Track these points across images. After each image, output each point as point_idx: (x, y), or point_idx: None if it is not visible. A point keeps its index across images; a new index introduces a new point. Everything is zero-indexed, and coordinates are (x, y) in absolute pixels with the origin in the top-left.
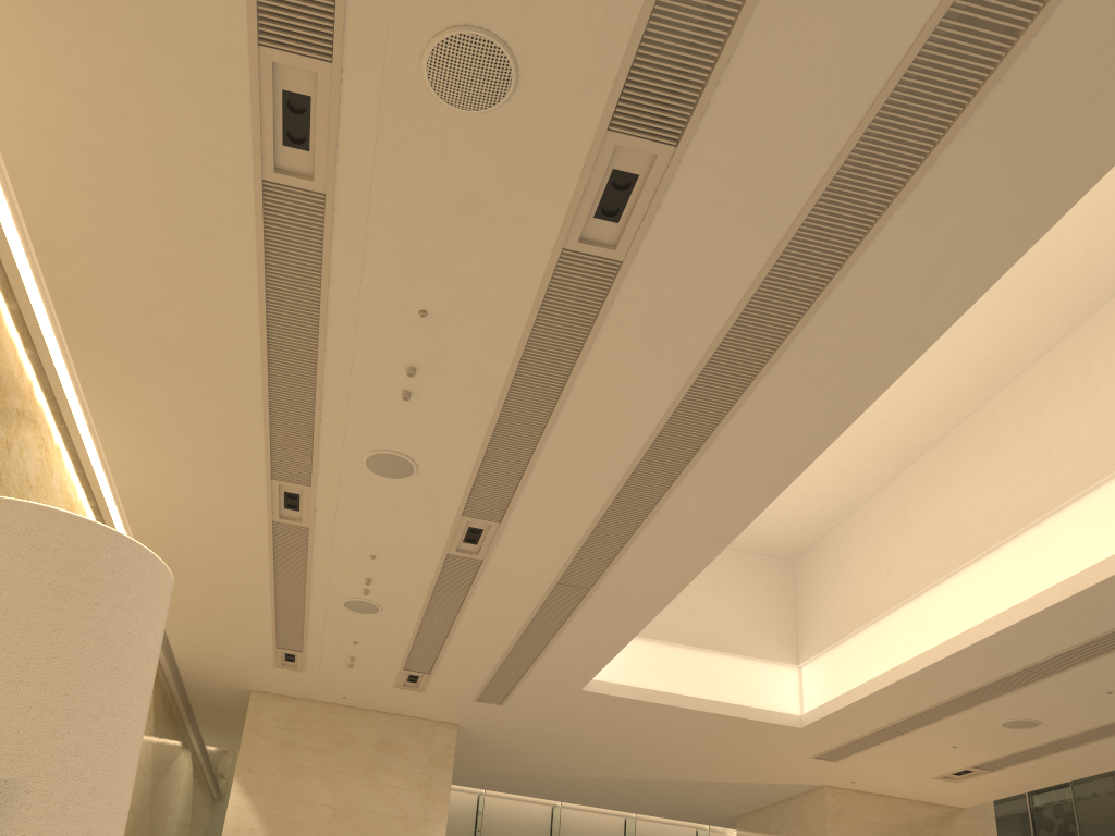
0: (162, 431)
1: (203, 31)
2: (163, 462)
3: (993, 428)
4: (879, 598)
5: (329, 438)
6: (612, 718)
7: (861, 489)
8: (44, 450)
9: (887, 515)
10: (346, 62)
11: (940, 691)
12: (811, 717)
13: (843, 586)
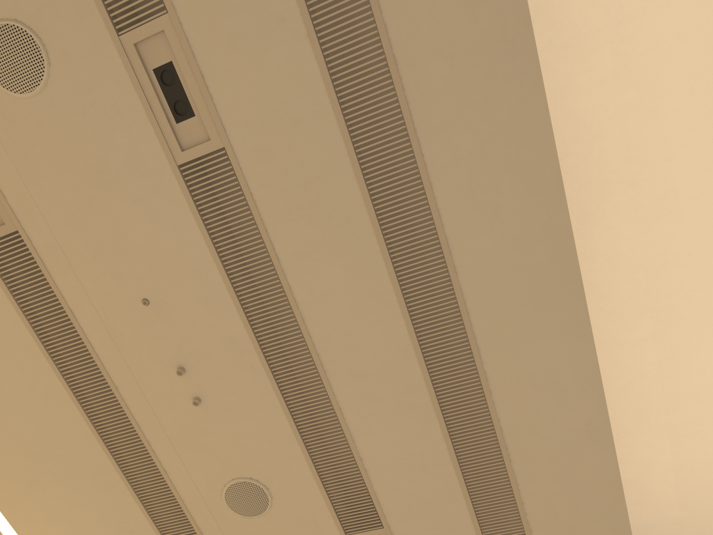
0: None
1: None
2: None
3: None
4: None
5: (185, 490)
6: None
7: None
8: None
9: None
10: None
11: None
12: None
13: None
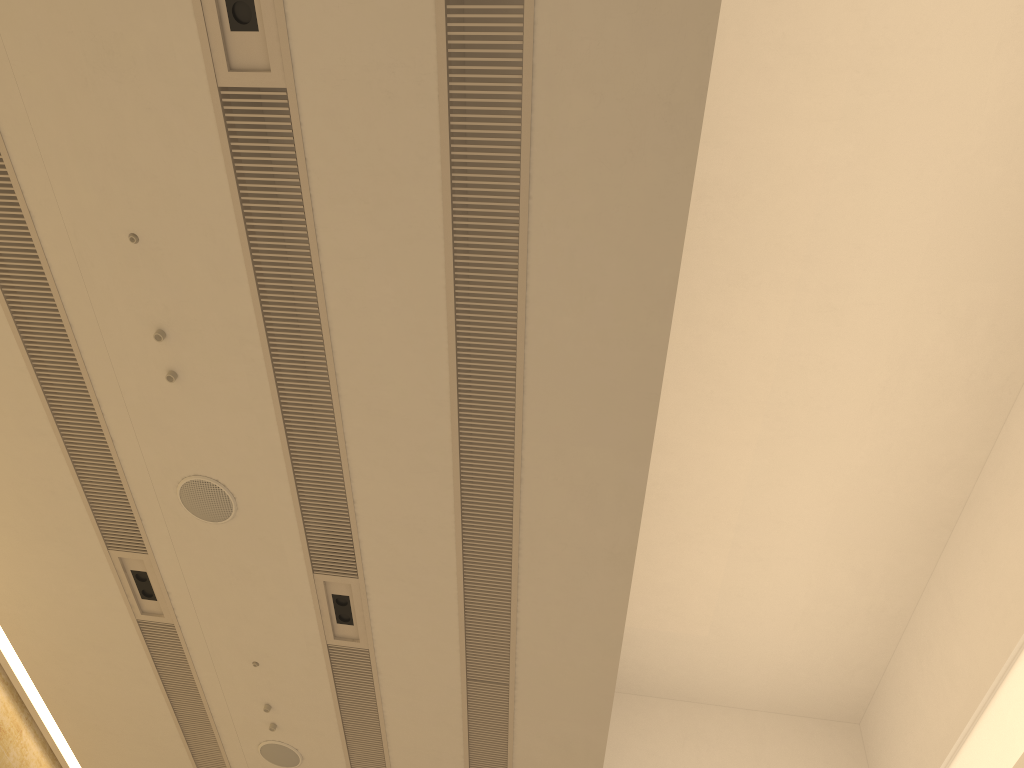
0: None
1: None
2: (5, 543)
3: (1013, 456)
4: (949, 721)
5: (132, 468)
6: None
7: (898, 597)
8: None
9: (935, 618)
10: None
11: None
12: None
13: (911, 727)
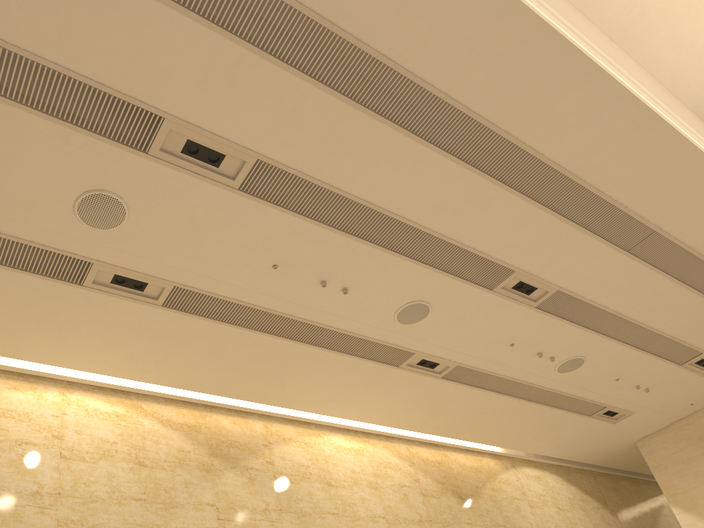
0: (334, 394)
1: (74, 301)
2: (360, 401)
3: None
4: None
5: (371, 333)
6: None
7: None
8: (303, 445)
9: None
10: (93, 257)
11: None
12: None
13: None
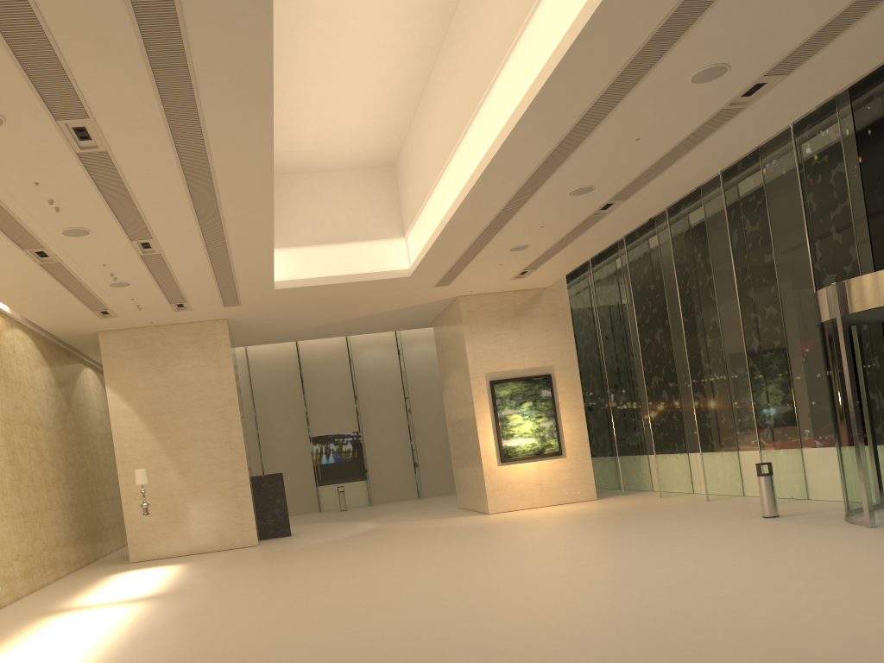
0: None
1: None
2: None
3: (437, 87)
4: (420, 195)
5: (36, 230)
6: (306, 297)
7: (401, 123)
8: None
9: (416, 139)
10: None
11: (458, 246)
12: (412, 270)
13: (410, 186)
